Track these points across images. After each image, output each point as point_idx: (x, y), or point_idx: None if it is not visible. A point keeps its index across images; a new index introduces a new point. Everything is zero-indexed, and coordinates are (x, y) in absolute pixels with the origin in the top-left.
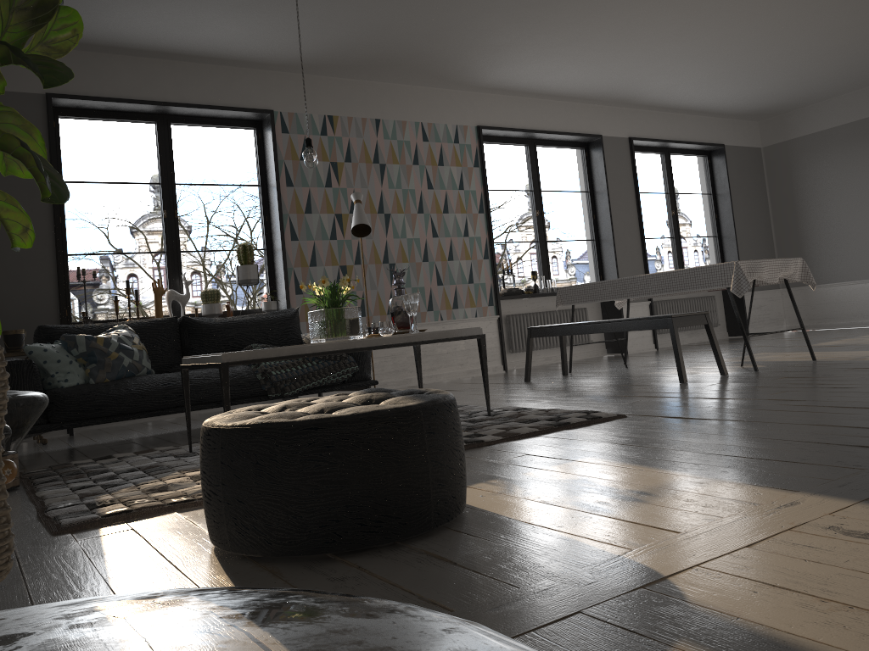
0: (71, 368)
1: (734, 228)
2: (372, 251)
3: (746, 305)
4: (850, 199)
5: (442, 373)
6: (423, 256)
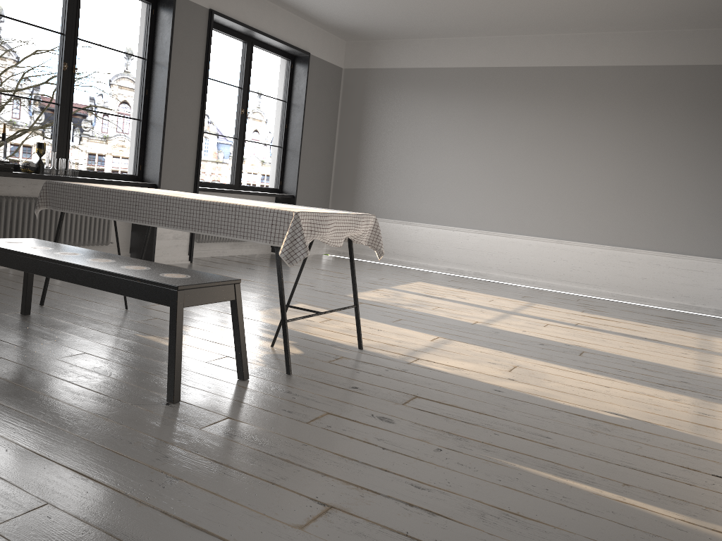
0: None
1: (301, 143)
2: None
3: None
4: (409, 142)
5: None
6: None
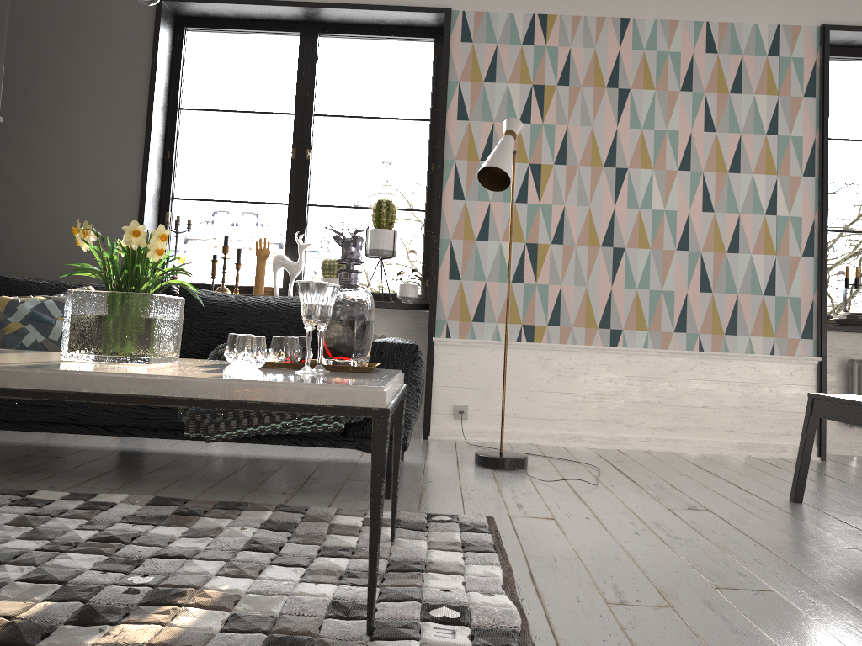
0: None
1: None
2: (586, 225)
3: None
4: None
5: (689, 439)
6: (678, 241)
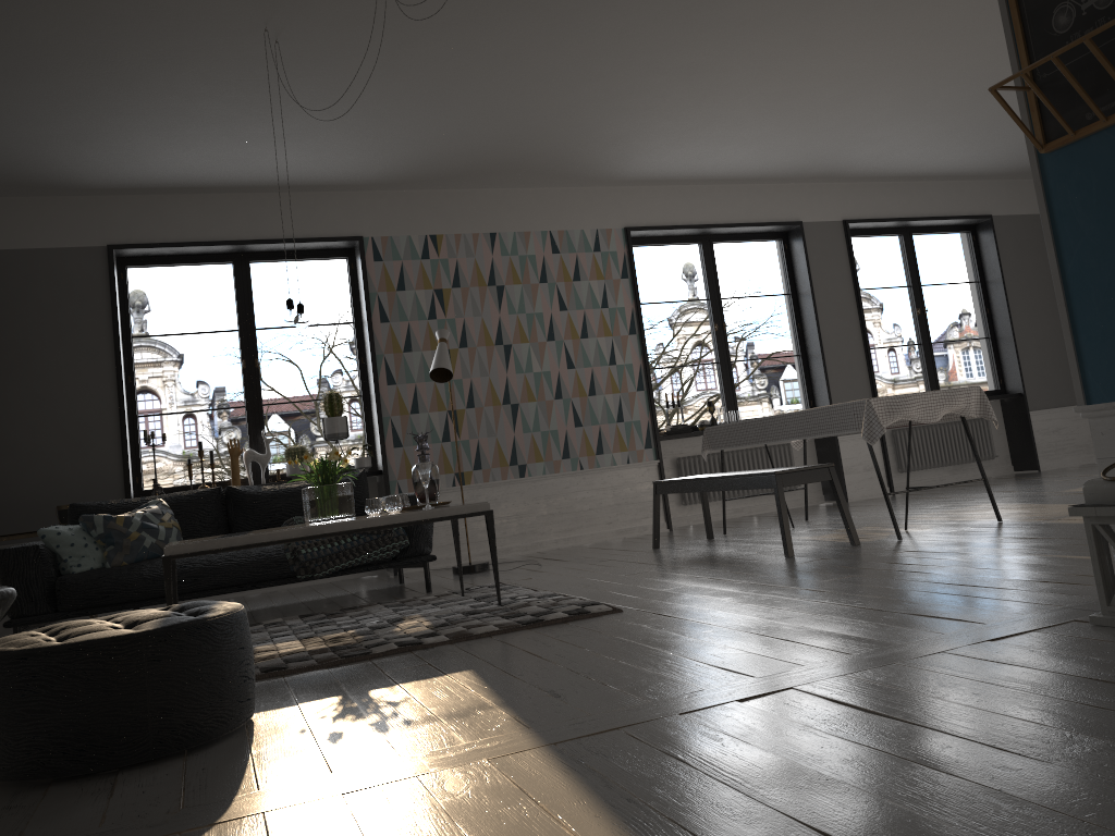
0: (86, 551)
1: (1011, 326)
2: (489, 390)
3: (1034, 429)
4: None
5: (583, 534)
6: (555, 392)
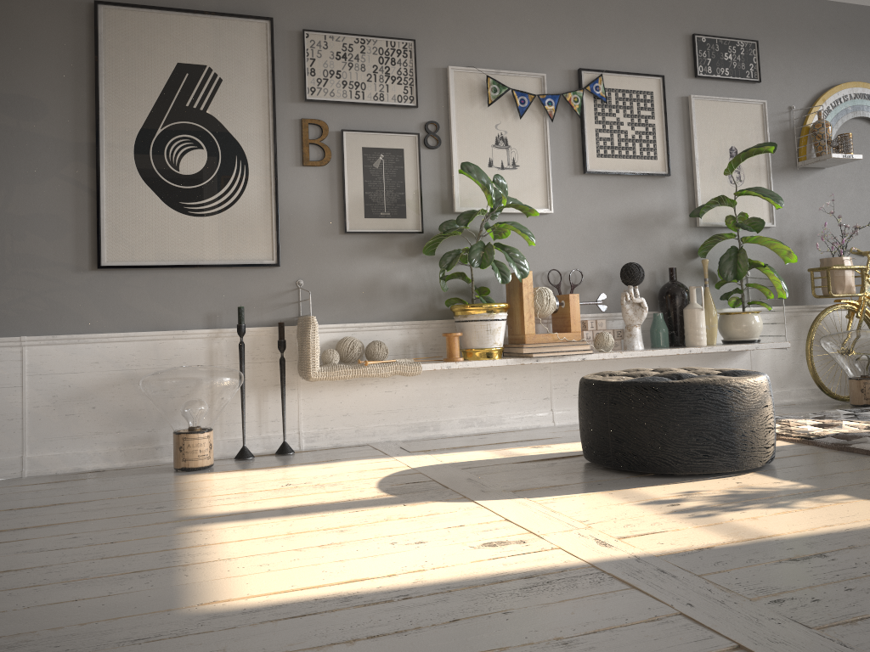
0: None
1: None
2: None
3: None
4: None
5: None
6: None
